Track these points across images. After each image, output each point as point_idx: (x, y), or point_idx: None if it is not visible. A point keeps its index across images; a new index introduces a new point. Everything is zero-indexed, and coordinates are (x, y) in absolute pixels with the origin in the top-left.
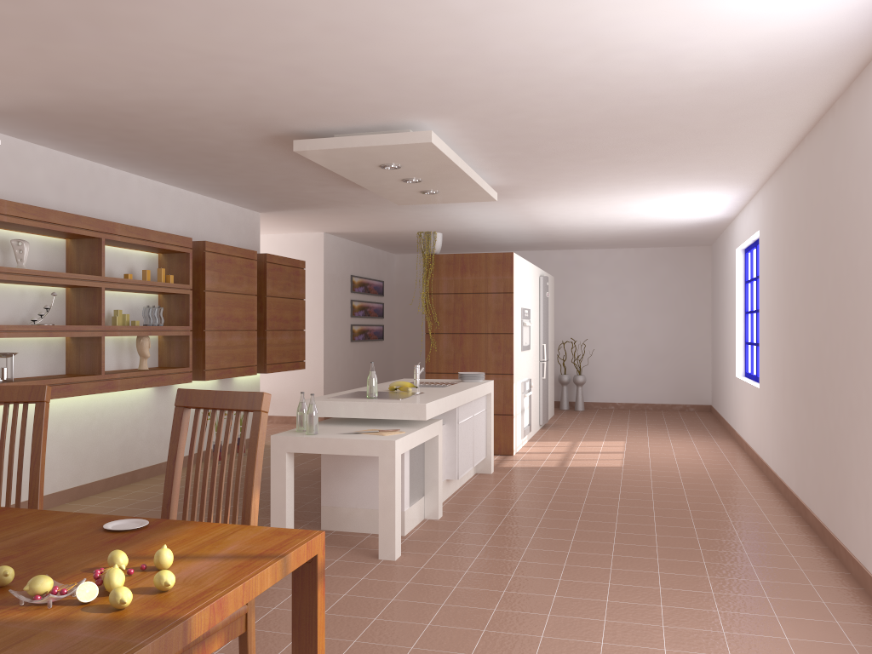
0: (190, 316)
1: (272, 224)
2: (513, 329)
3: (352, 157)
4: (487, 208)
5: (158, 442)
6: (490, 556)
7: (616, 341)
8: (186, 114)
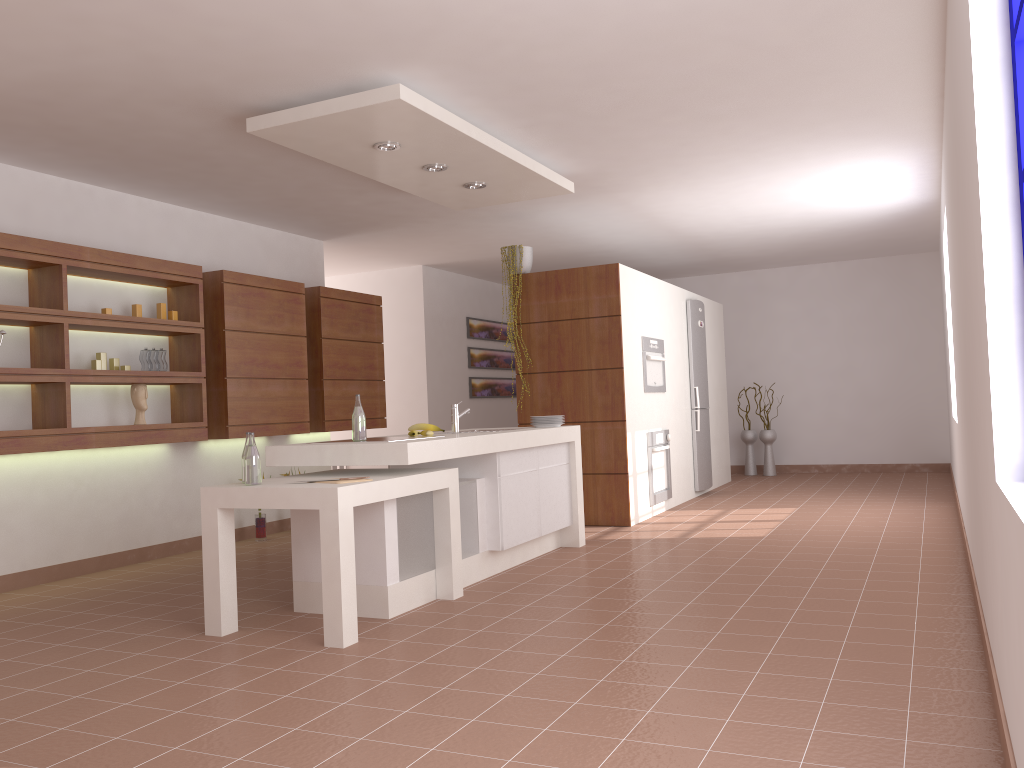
0: (202, 360)
1: (352, 257)
2: (622, 363)
3: (328, 136)
4: (590, 211)
5: (178, 514)
6: (473, 644)
7: (817, 385)
8: (103, 94)
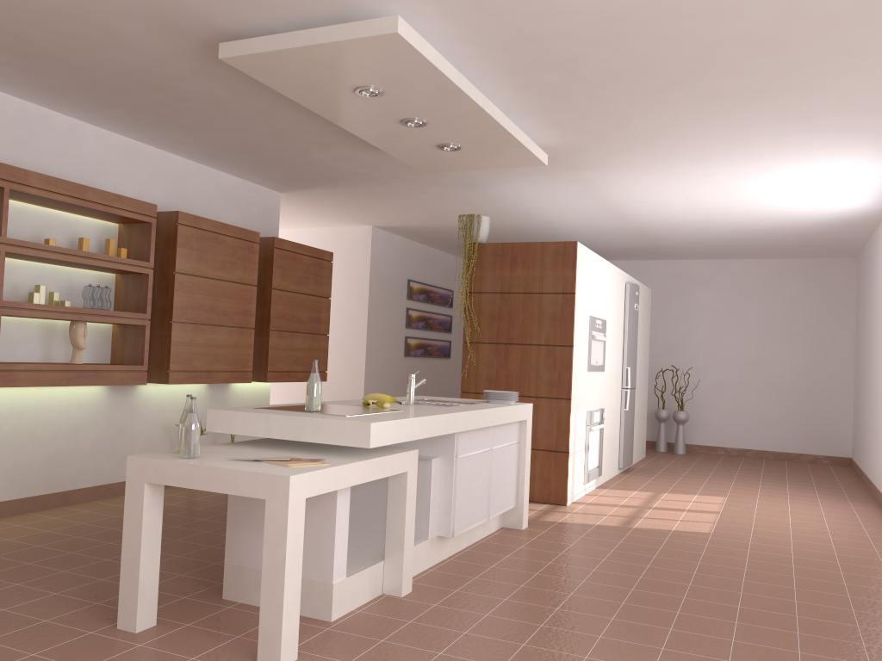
0: (148, 301)
1: (307, 212)
2: (572, 341)
3: (307, 73)
4: (550, 188)
5: (109, 457)
6: None
7: (730, 372)
8: None
